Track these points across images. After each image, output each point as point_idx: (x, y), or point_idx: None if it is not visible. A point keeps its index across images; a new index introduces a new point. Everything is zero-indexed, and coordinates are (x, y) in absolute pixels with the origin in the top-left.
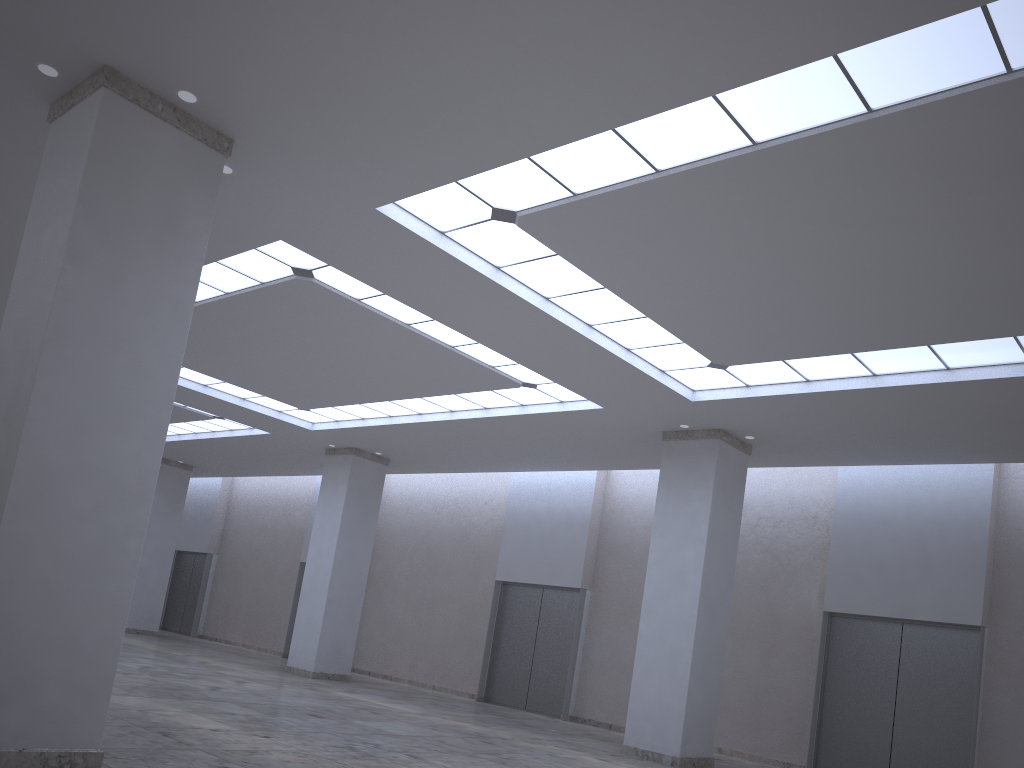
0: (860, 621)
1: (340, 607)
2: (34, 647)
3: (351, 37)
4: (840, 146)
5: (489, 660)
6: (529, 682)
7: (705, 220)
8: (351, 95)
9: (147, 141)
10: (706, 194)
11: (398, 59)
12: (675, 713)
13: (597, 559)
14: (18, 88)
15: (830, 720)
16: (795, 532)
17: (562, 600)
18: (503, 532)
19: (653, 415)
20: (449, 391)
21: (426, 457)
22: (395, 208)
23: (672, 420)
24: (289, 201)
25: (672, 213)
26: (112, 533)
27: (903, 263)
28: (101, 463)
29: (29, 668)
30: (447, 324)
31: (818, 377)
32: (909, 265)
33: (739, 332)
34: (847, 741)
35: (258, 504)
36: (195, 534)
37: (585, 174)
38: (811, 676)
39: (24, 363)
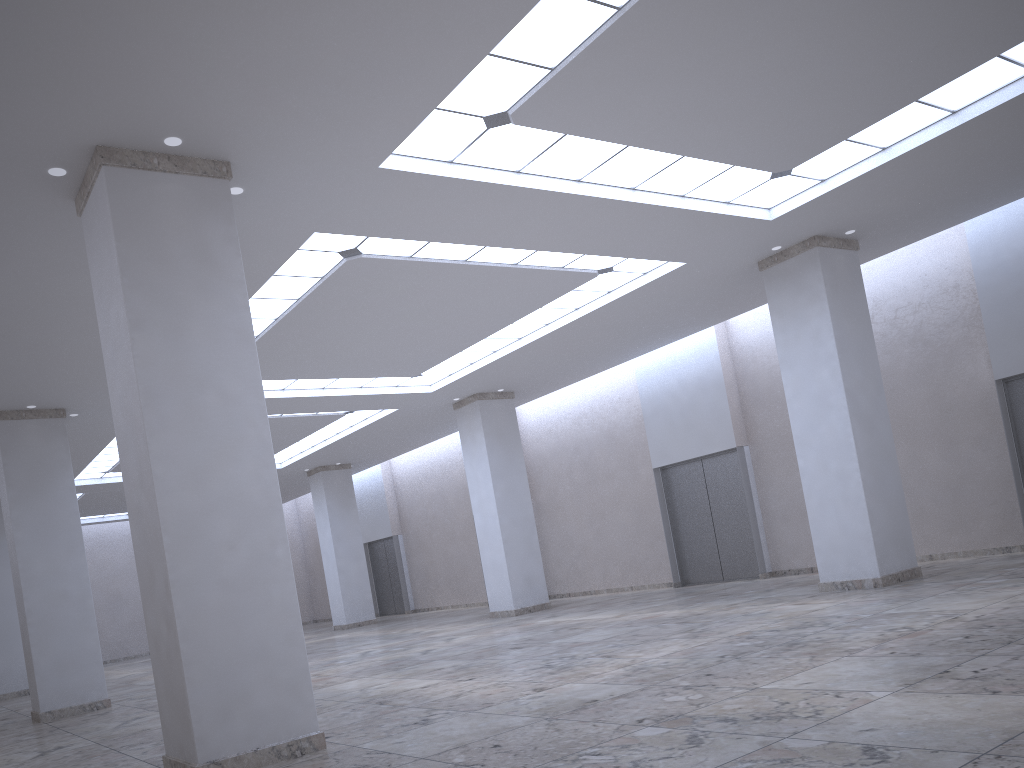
0: None
1: (517, 544)
2: (234, 663)
3: (275, 21)
4: None
5: (673, 546)
6: (718, 554)
7: (691, 35)
8: (303, 74)
9: (157, 197)
10: (678, 8)
11: (324, 21)
12: (862, 536)
13: (744, 413)
14: (44, 198)
15: None
16: (939, 310)
17: (723, 465)
18: (644, 420)
19: (739, 250)
20: (534, 307)
21: (545, 377)
22: (397, 158)
23: (761, 247)
24: (303, 194)
25: (654, 43)
26: (260, 548)
27: None
28: (228, 492)
29: (236, 682)
30: (498, 245)
31: (893, 140)
32: None
33: (785, 131)
34: None
35: (419, 476)
36: (376, 523)
37: (552, 45)
38: (1004, 451)
39: (135, 431)
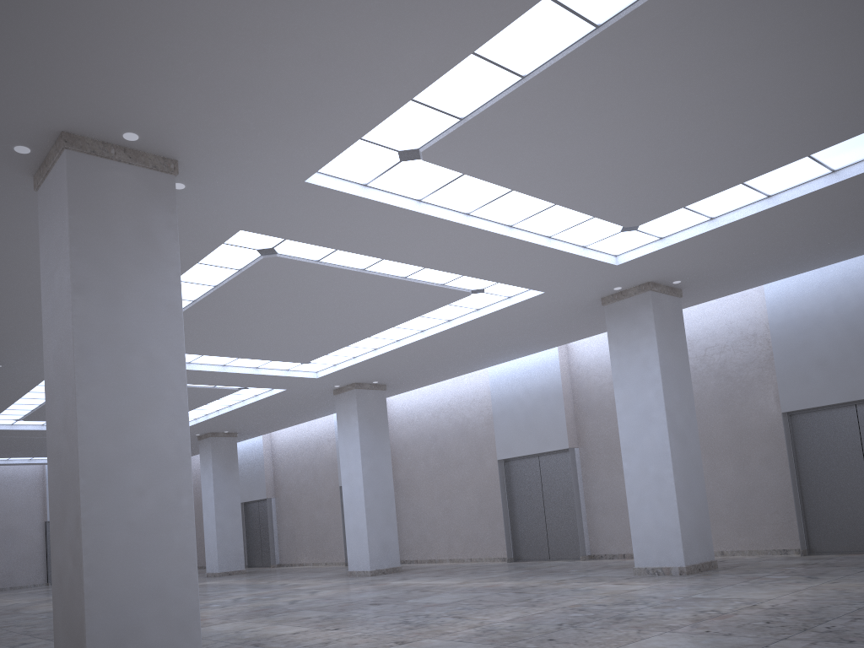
0: (817, 413)
1: (378, 514)
2: (131, 599)
3: (238, 46)
4: (672, 4)
5: (510, 526)
6: (547, 536)
7: (577, 106)
8: (254, 94)
9: (110, 181)
10: (570, 84)
11: (280, 52)
12: (672, 531)
13: (577, 420)
14: (6, 171)
15: (812, 504)
16: (740, 352)
17: (557, 462)
18: (493, 419)
19: (588, 286)
20: (414, 315)
21: (414, 374)
22: (321, 176)
23: (605, 286)
24: (236, 196)
25: (547, 109)
26: (167, 497)
27: (762, 90)
28: (144, 444)
29: (132, 616)
30: (393, 259)
31: (720, 213)
32: (768, 90)
33: (638, 194)
34: (831, 518)
35: (295, 449)
36: (253, 486)
37: (464, 99)
38: (785, 471)
39: (65, 382)
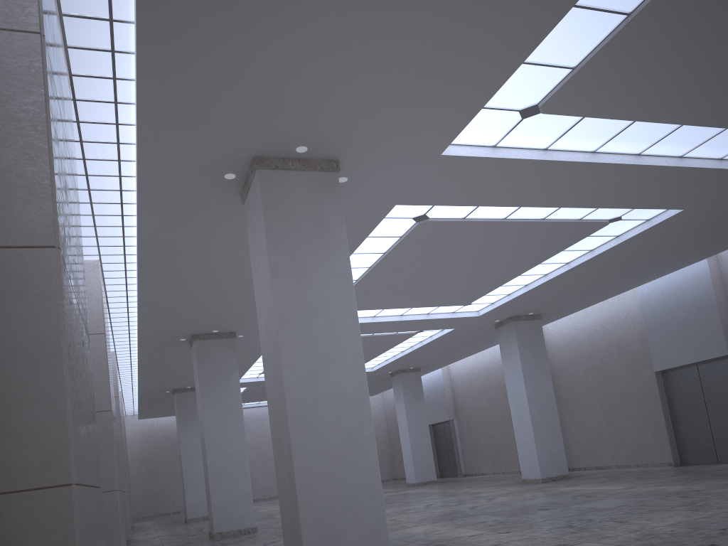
0: None
1: (543, 428)
2: (333, 511)
3: (369, 57)
4: None
5: (673, 433)
6: (713, 441)
7: (690, 27)
8: (388, 93)
9: (290, 187)
10: (679, 7)
11: (403, 53)
12: None
13: None
14: (222, 194)
15: None
16: None
17: (716, 369)
18: (647, 334)
19: None
20: (557, 250)
21: (565, 302)
22: (454, 147)
23: None
24: (388, 178)
25: (658, 38)
26: (353, 428)
27: None
28: (332, 388)
29: (335, 524)
30: (529, 205)
31: None
32: None
33: None
34: None
35: (469, 377)
36: (438, 410)
37: (573, 50)
38: None
39: (273, 346)
